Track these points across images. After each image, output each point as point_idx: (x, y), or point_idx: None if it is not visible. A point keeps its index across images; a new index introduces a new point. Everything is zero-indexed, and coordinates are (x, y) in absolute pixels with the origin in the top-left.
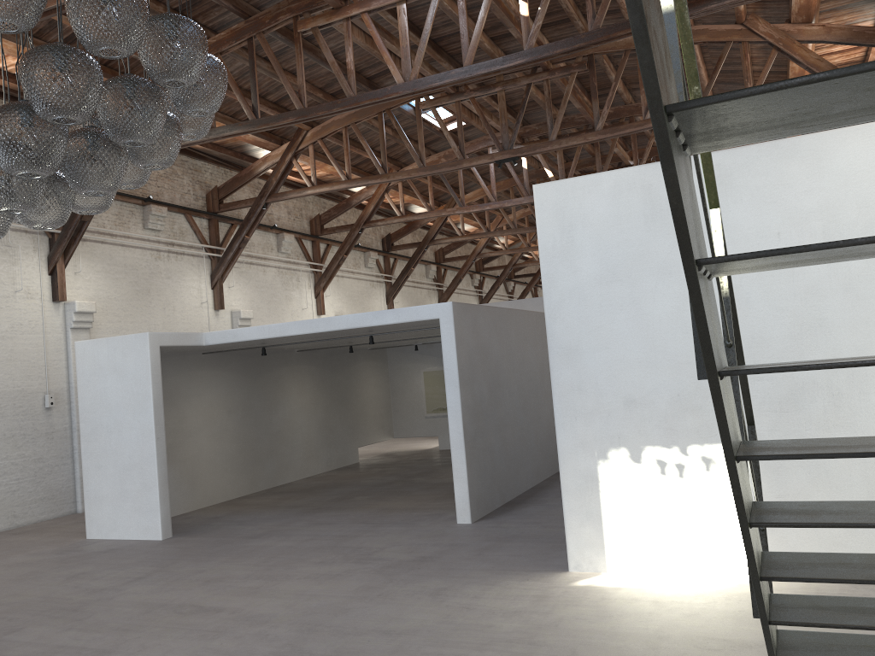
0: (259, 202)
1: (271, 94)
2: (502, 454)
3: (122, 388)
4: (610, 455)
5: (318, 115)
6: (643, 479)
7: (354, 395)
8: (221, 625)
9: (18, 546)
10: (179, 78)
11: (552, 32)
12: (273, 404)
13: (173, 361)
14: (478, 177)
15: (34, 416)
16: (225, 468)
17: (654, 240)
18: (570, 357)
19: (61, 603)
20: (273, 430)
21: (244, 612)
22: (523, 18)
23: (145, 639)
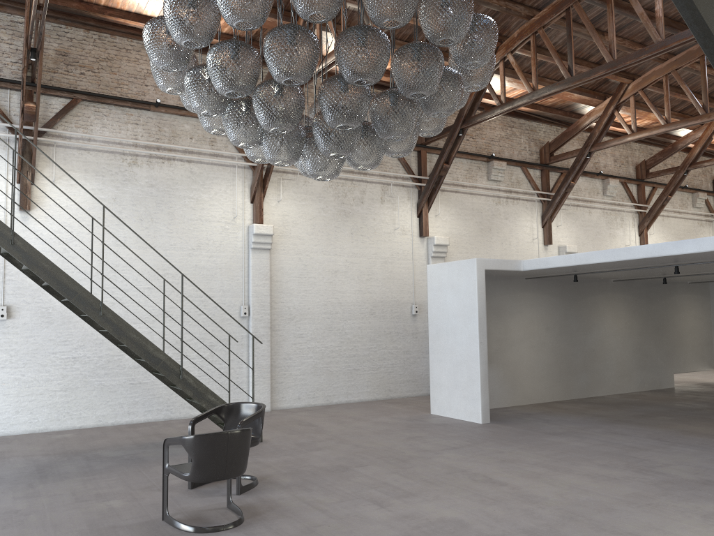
0: (583, 152)
1: (592, 56)
2: None
3: (457, 301)
4: None
5: (626, 65)
6: None
7: (670, 324)
8: (499, 496)
9: (386, 411)
10: (447, 36)
11: None
12: (587, 326)
13: (501, 284)
14: None
15: (404, 320)
16: (541, 375)
17: None
18: None
19: (396, 454)
20: (587, 348)
21: (521, 491)
22: None
23: (440, 492)
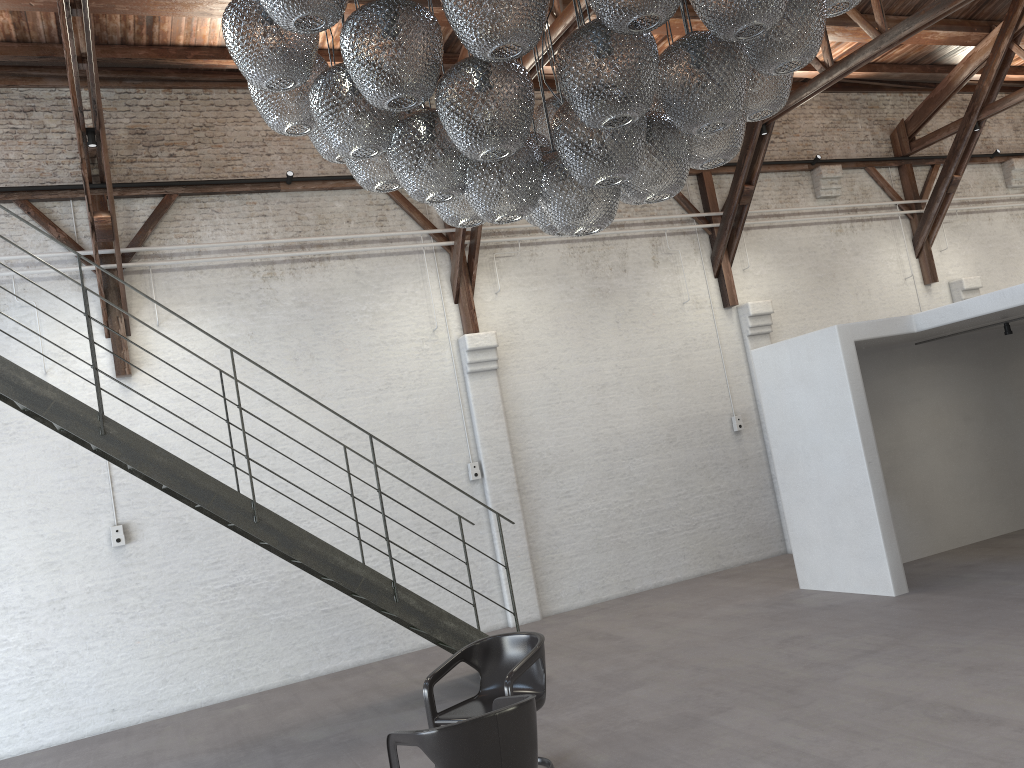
0: (967, 124)
1: None
2: None
3: (814, 401)
4: None
5: None
6: None
7: None
8: (1003, 751)
9: (725, 593)
10: None
11: None
12: None
13: (876, 359)
14: None
15: (723, 442)
16: (970, 496)
17: None
18: None
19: (773, 678)
20: None
21: None
22: None
23: (886, 754)
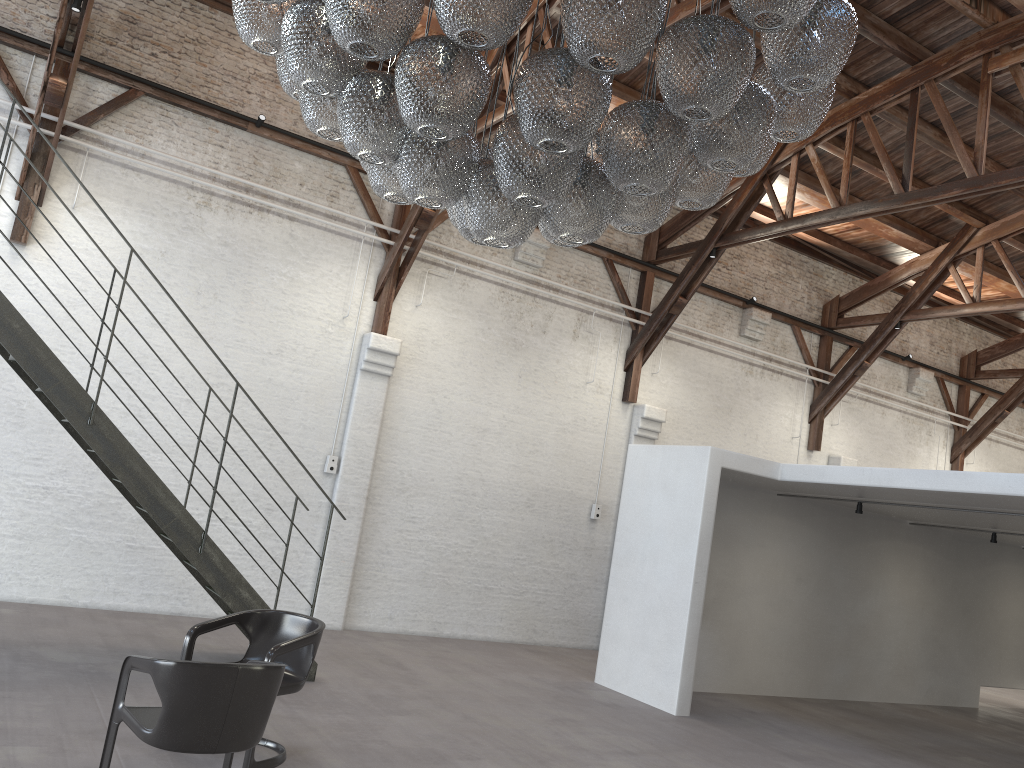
0: (891, 319)
1: (932, 175)
2: None
3: (667, 509)
4: None
5: (998, 185)
6: None
7: (986, 607)
8: None
9: (524, 664)
10: (775, 6)
11: None
12: (860, 586)
13: (738, 495)
14: None
15: (576, 525)
16: (778, 652)
17: None
18: None
19: (531, 746)
20: (855, 621)
21: None
22: None
23: None
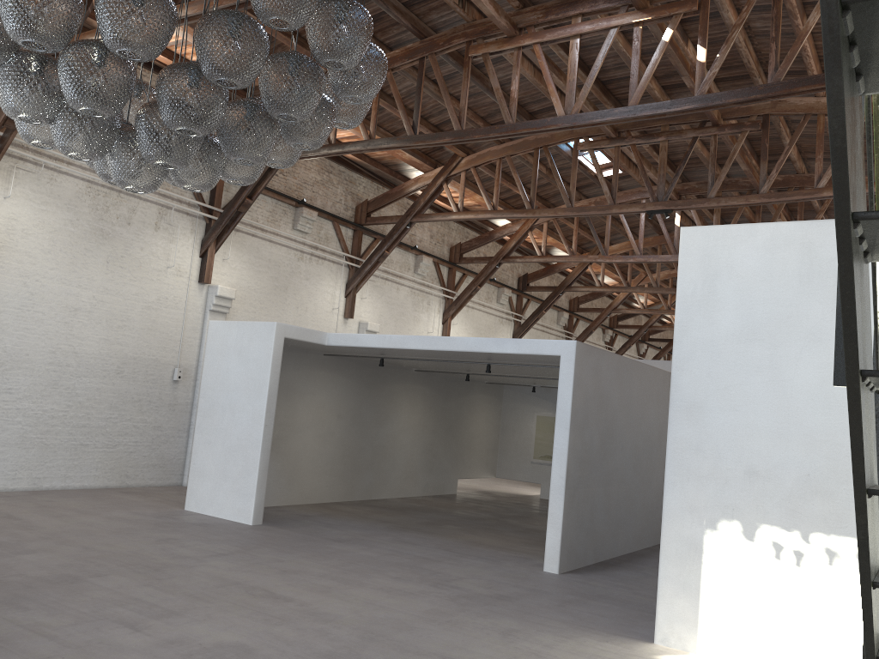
0: (404, 220)
1: (433, 117)
2: (603, 510)
3: (243, 371)
4: (720, 526)
5: (474, 138)
6: (754, 560)
7: (463, 425)
8: (287, 614)
9: (123, 503)
10: (339, 58)
11: (728, 88)
12: (381, 417)
13: (295, 357)
14: (627, 228)
15: (162, 386)
16: (324, 470)
17: (806, 302)
18: (692, 413)
19: (146, 561)
20: (378, 443)
21: (312, 607)
22: (699, 63)
23: (213, 610)
